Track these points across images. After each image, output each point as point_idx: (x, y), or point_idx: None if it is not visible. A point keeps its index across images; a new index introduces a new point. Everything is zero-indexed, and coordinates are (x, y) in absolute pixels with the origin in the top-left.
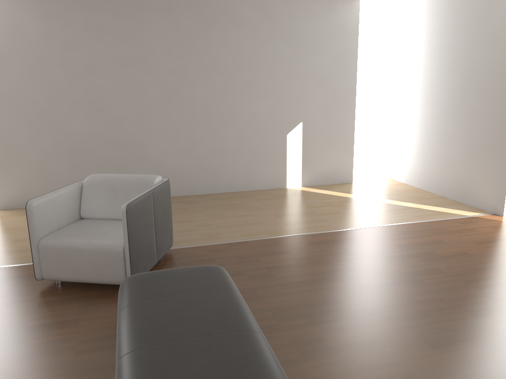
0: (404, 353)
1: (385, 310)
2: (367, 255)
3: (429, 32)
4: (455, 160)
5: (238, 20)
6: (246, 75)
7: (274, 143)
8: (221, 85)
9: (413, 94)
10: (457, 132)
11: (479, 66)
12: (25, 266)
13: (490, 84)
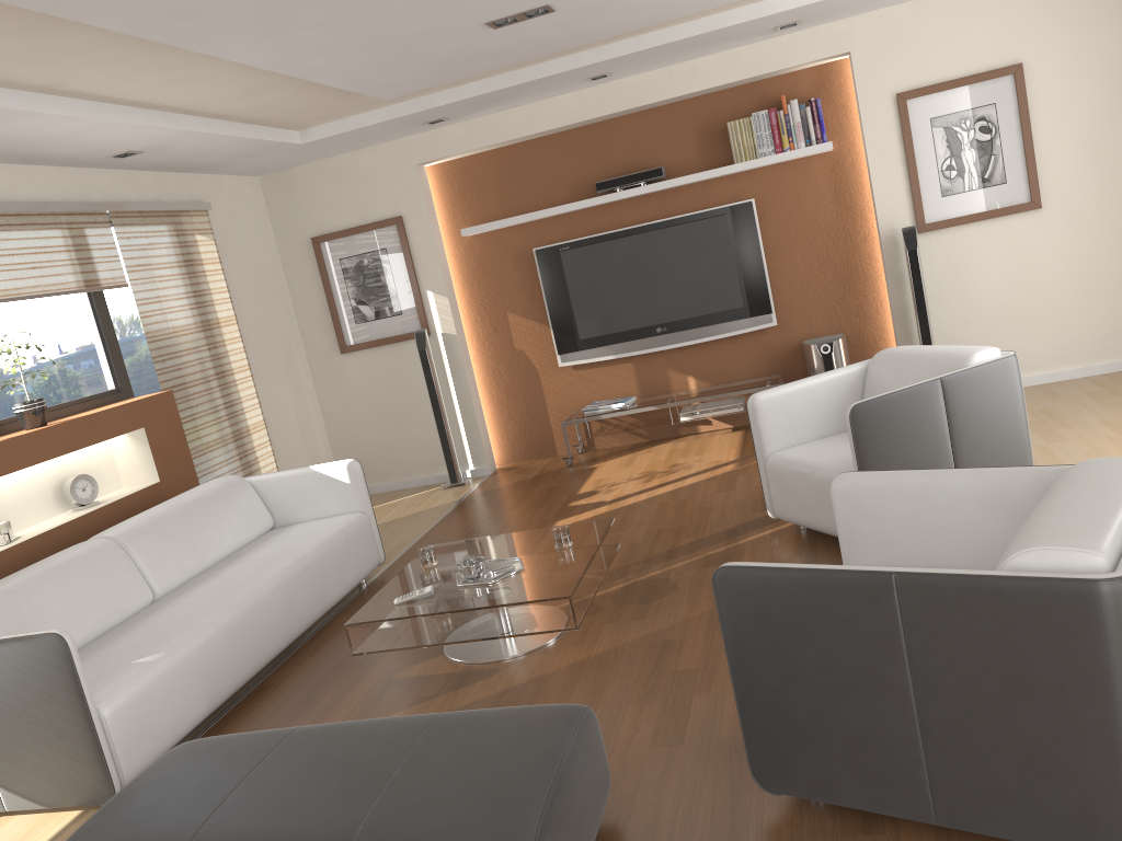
0: None
1: None
2: None
3: None
4: None
5: None
6: None
7: None
8: None
9: None
10: None
11: None
12: None
13: None
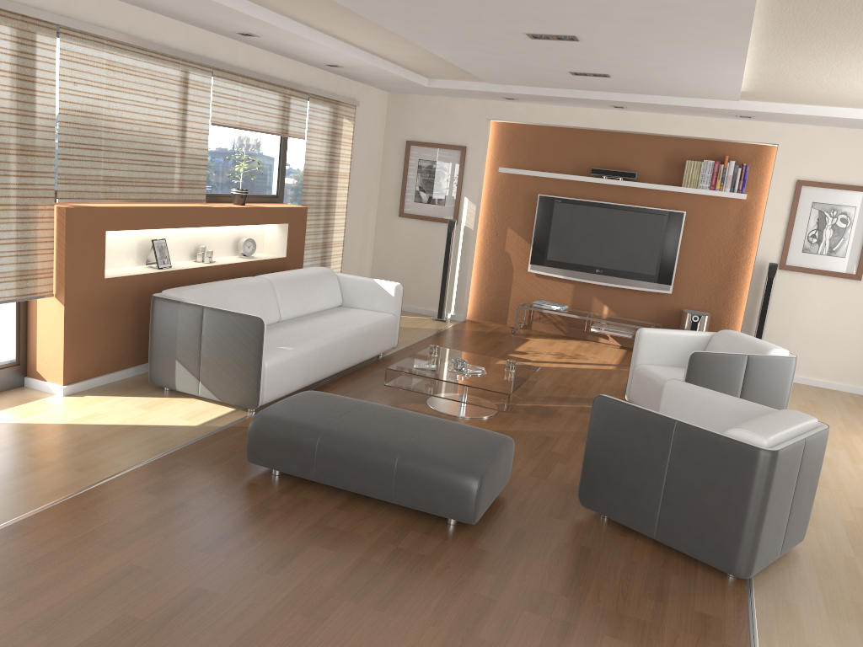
0: (230, 570)
1: (304, 623)
2: None
3: None
4: None
5: None
6: None
7: None
8: None
9: None
10: None
11: None
12: None
13: None
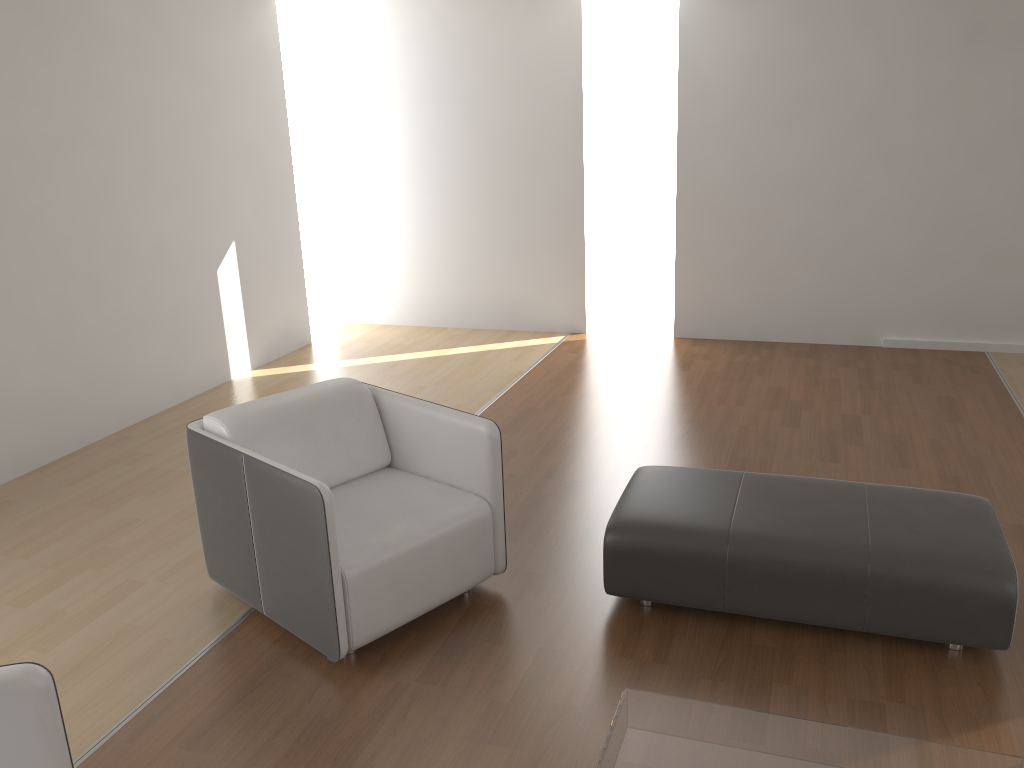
0: (833, 475)
1: (742, 455)
2: (593, 418)
3: (397, 66)
4: (489, 269)
5: (106, 25)
6: (138, 150)
7: (202, 292)
8: (98, 176)
9: (379, 172)
10: (485, 225)
11: (510, 125)
12: (180, 684)
13: (535, 152)
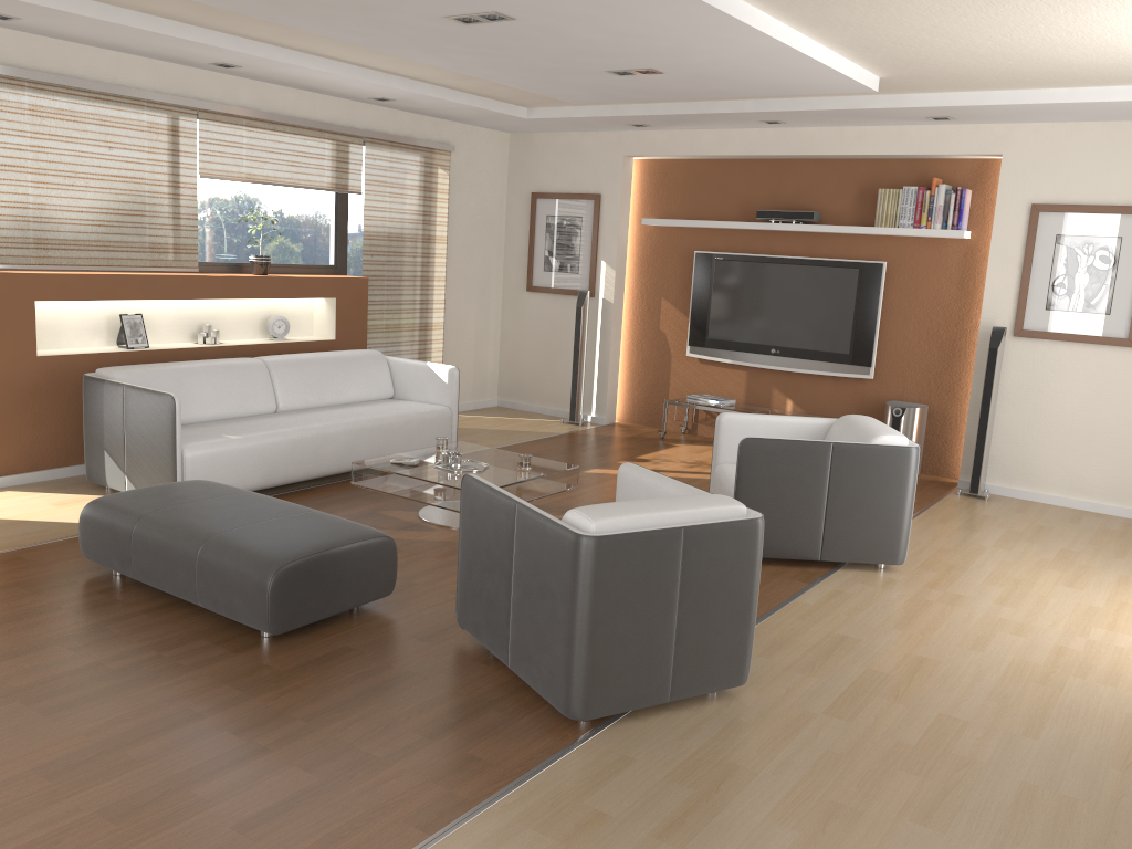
0: None
1: None
2: None
3: None
4: None
5: None
6: None
7: None
8: None
9: None
10: None
11: None
12: None
13: None
